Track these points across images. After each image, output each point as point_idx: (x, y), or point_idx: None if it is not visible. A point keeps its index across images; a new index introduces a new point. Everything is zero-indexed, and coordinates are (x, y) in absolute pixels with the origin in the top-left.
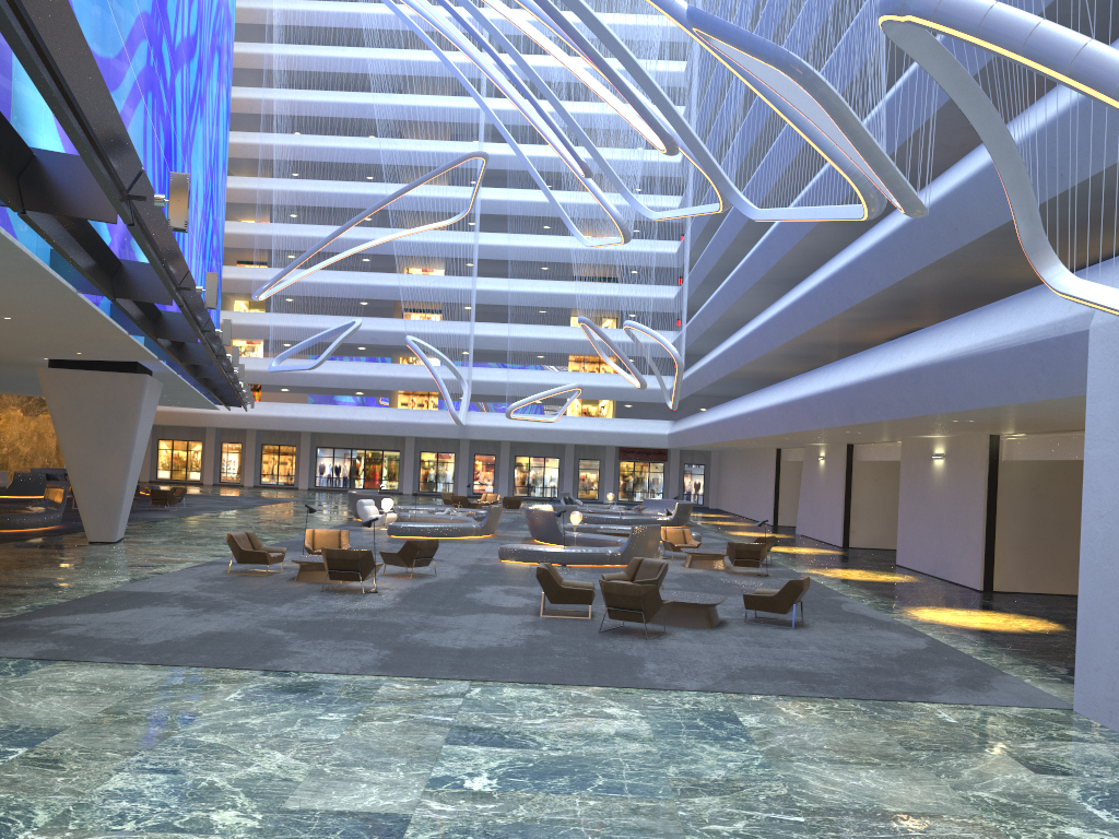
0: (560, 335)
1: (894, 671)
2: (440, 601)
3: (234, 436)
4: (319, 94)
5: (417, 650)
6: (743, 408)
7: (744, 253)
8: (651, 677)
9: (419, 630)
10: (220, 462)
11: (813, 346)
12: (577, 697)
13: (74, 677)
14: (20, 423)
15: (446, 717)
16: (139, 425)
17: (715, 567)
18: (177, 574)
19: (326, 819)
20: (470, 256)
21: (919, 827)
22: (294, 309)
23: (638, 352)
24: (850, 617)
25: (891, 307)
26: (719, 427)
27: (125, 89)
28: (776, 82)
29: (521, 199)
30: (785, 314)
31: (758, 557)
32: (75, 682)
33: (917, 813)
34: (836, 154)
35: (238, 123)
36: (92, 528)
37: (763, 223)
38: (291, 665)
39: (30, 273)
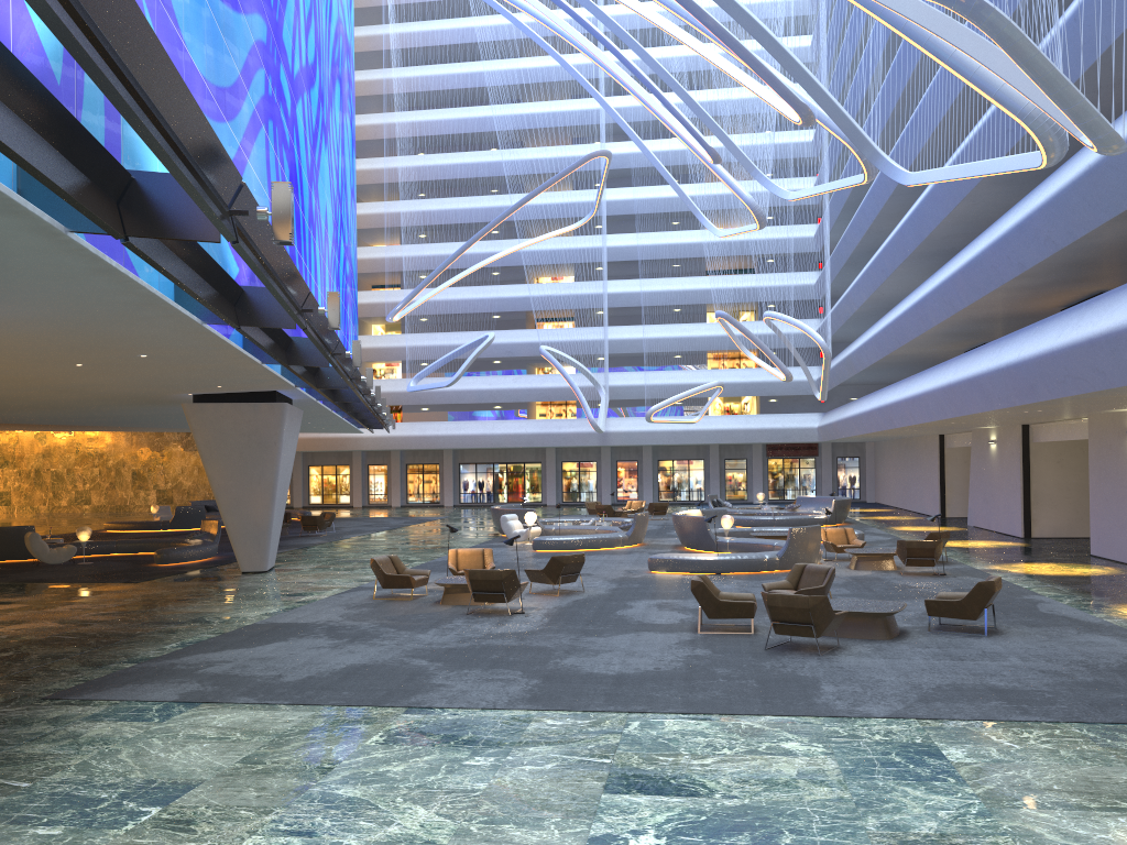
0: (696, 333)
1: (1119, 685)
2: (590, 620)
3: (379, 458)
4: (439, 112)
5: (568, 678)
6: (901, 393)
7: (890, 229)
8: (831, 702)
9: (568, 655)
10: (367, 484)
11: (975, 321)
12: (748, 729)
13: (216, 722)
14: (181, 458)
15: (603, 758)
16: (281, 454)
17: (884, 568)
18: (324, 602)
19: None
20: (599, 259)
21: None
22: (429, 328)
23: (780, 343)
24: (1051, 620)
25: (1066, 270)
26: (875, 416)
27: (243, 118)
28: (930, 20)
29: (648, 196)
30: (944, 287)
31: (933, 555)
32: (216, 727)
33: None
34: (1005, 96)
35: (364, 151)
36: (243, 558)
37: (909, 194)
38: (435, 701)
39: (151, 307)
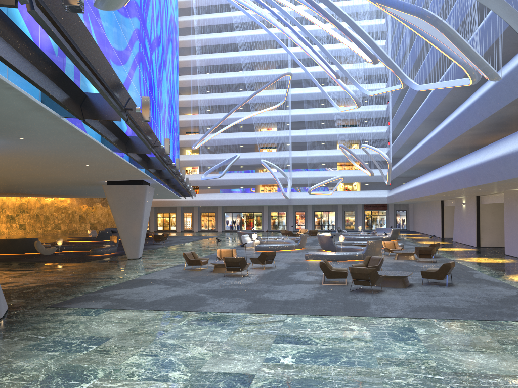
0: (331, 154)
1: (498, 306)
2: (276, 279)
3: (188, 210)
4: (216, 54)
5: (264, 301)
6: (421, 181)
7: (418, 107)
8: (373, 311)
9: (265, 292)
10: (183, 221)
11: (455, 149)
12: (336, 321)
13: (117, 316)
14: (100, 209)
15: (274, 331)
16: (145, 207)
17: (409, 259)
18: (163, 271)
19: (217, 376)
20: (287, 120)
21: (503, 382)
22: (211, 151)
23: (370, 158)
24: (477, 281)
25: (493, 126)
26: (410, 192)
27: (129, 62)
28: (419, 23)
29: (310, 92)
30: (438, 134)
31: (431, 253)
32: (118, 318)
33: (503, 375)
34: (453, 54)
35: (182, 72)
36: (128, 252)
37: (426, 91)
38: (208, 309)
39: (92, 145)
